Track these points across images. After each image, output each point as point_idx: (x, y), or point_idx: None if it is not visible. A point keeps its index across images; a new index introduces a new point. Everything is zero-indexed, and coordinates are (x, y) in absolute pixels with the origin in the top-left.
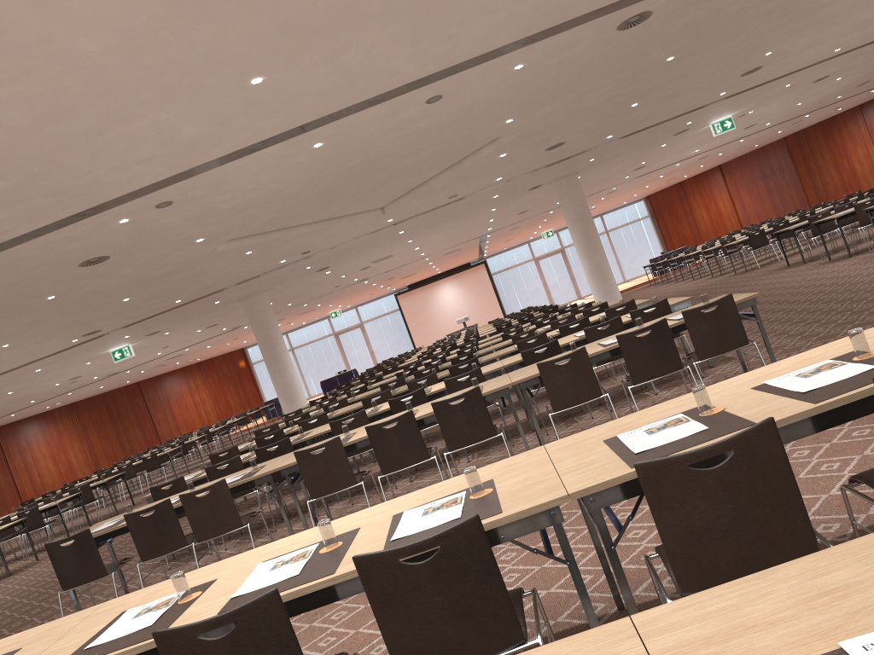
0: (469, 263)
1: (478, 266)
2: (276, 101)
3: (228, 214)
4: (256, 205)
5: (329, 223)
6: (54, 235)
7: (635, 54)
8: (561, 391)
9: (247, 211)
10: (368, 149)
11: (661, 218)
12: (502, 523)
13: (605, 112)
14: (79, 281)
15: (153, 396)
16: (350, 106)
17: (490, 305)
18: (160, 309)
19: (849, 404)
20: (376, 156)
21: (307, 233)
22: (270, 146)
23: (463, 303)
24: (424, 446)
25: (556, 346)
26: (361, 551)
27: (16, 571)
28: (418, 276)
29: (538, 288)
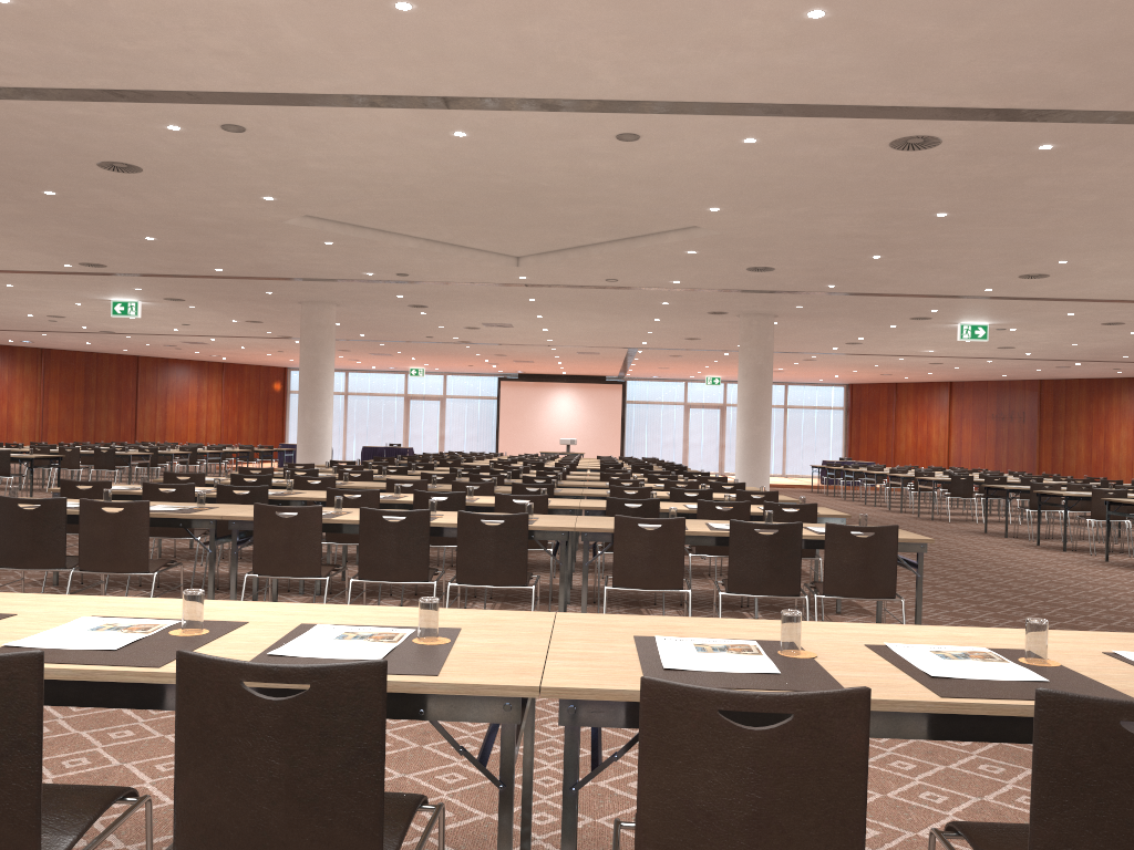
0: (604, 377)
1: (614, 385)
2: (422, 47)
3: (315, 179)
4: (355, 182)
5: (445, 248)
6: (74, 108)
7: (901, 189)
8: (632, 562)
9: (342, 186)
10: (522, 169)
11: (856, 417)
12: (428, 690)
13: (837, 250)
14: (93, 187)
15: (149, 381)
16: (517, 98)
17: (609, 438)
18: (192, 270)
19: (989, 717)
20: (532, 184)
21: (412, 249)
22: (397, 108)
23: (578, 422)
24: (427, 563)
25: (654, 508)
26: (220, 653)
27: None
28: (536, 367)
29: (675, 441)
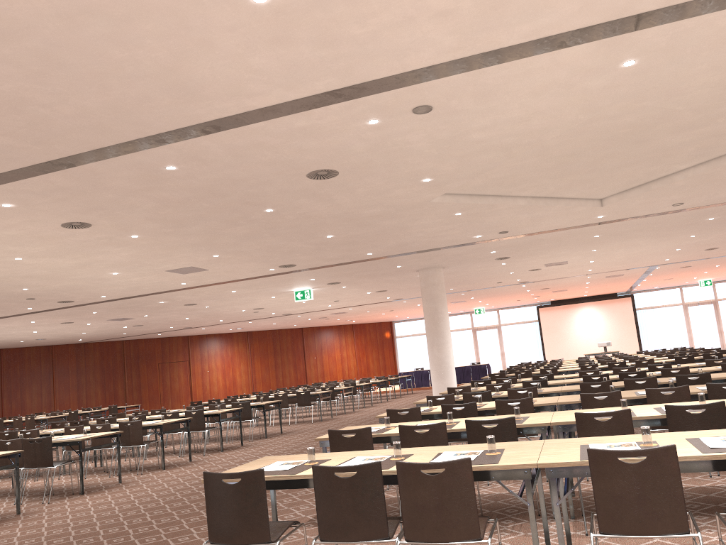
0: (615, 294)
1: (624, 298)
2: None
3: (471, 150)
4: (504, 146)
5: (546, 201)
6: (299, 119)
7: None
8: None
9: (491, 154)
10: (668, 94)
11: None
12: None
13: None
14: (299, 198)
15: (310, 342)
16: None
17: (628, 338)
18: (351, 258)
19: None
20: (654, 117)
21: (521, 206)
22: (582, 43)
23: (602, 329)
24: None
25: None
26: None
27: (170, 466)
28: (566, 294)
29: (681, 333)
